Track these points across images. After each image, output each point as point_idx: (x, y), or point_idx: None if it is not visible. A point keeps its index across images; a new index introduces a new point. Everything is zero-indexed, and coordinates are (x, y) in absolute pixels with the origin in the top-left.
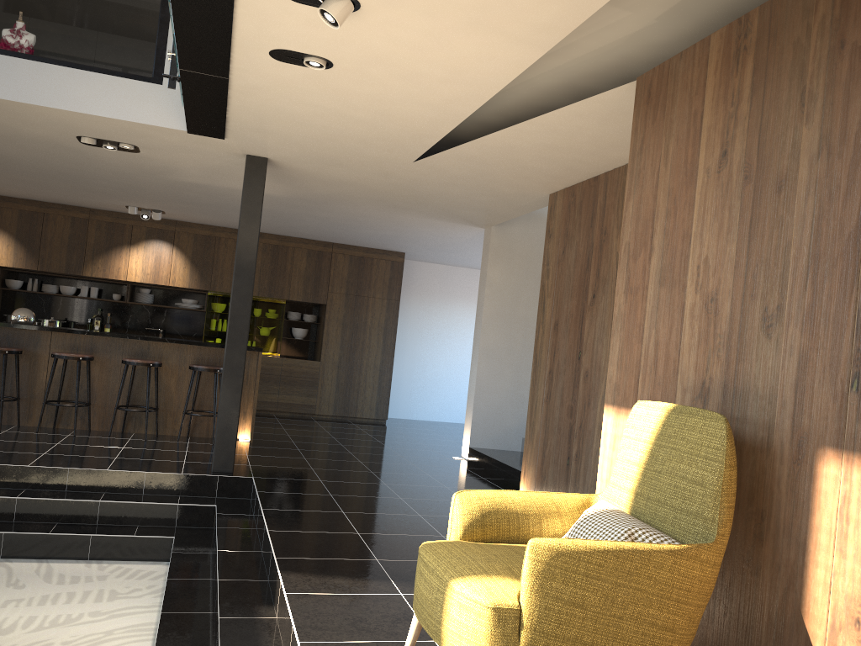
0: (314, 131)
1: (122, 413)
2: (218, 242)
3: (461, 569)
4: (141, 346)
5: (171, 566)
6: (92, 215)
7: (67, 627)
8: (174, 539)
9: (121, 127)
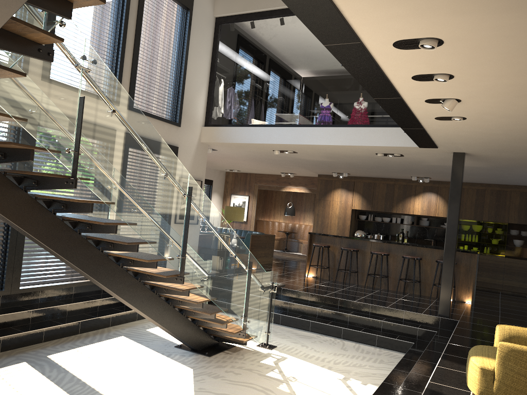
0: (478, 140)
1: (403, 282)
2: (462, 191)
3: (478, 353)
4: (412, 249)
5: (406, 353)
6: (396, 182)
7: (358, 368)
8: (413, 344)
9: (391, 148)
